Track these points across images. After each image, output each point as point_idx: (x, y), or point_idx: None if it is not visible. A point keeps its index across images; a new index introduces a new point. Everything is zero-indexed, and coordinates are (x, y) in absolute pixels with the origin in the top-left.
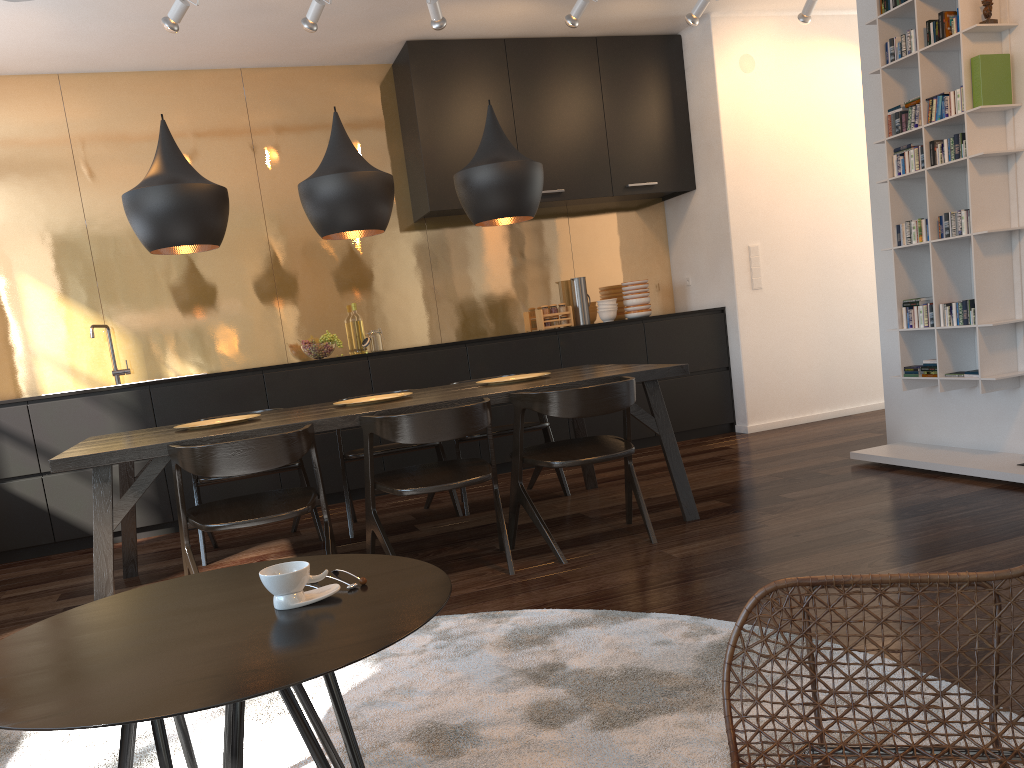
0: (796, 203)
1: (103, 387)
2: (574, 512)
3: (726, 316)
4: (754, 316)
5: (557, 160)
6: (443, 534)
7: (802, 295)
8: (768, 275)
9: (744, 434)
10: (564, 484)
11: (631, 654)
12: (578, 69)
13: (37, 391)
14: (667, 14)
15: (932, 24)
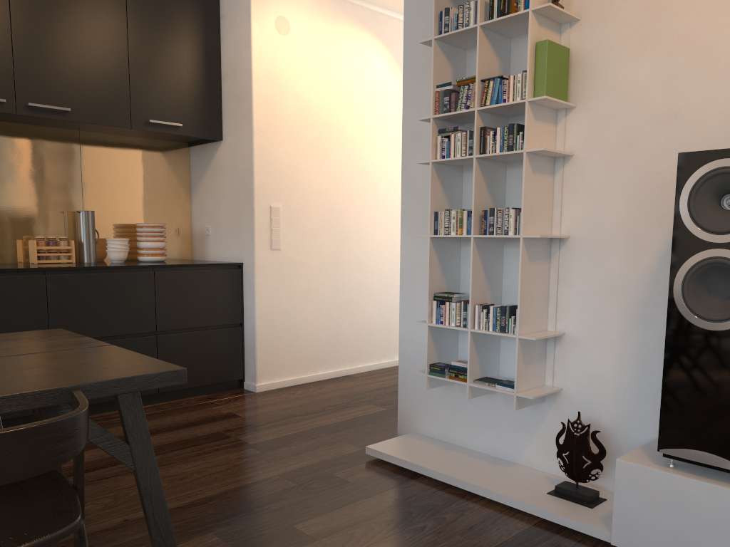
0: (318, 172)
1: None
2: None
3: (243, 272)
4: (271, 276)
5: (65, 74)
6: None
7: (317, 260)
8: (287, 237)
9: (253, 393)
10: None
11: None
12: None
13: None
14: None
15: None
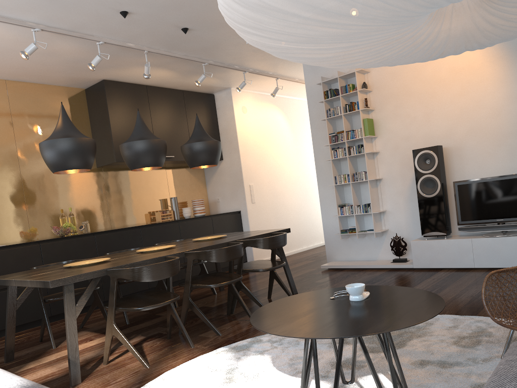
0: (264, 168)
1: None
2: None
3: (241, 214)
4: (253, 214)
5: (170, 142)
6: None
7: (268, 206)
8: (257, 197)
9: None
10: (213, 289)
11: None
12: (176, 103)
13: None
14: (216, 85)
15: (347, 105)
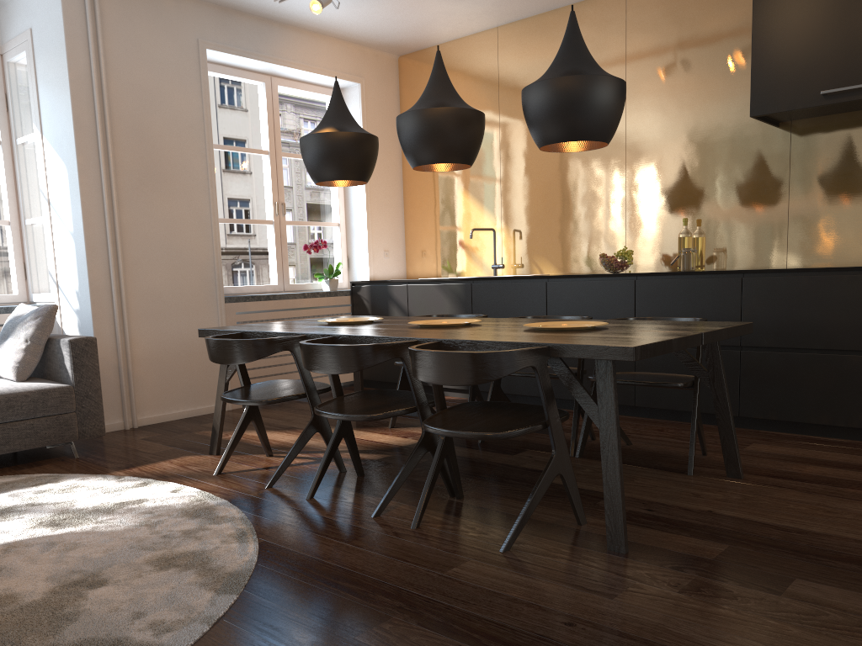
0: None
1: (445, 278)
2: None
3: None
4: None
5: None
6: (501, 465)
7: None
8: None
9: None
10: (688, 460)
11: (114, 608)
12: None
13: (458, 274)
14: None
15: None
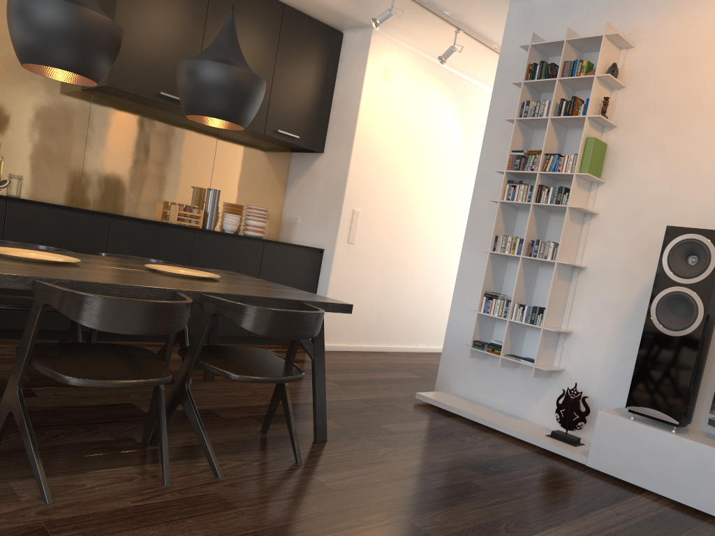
0: (390, 189)
1: None
2: (203, 407)
3: (323, 256)
4: (344, 263)
5: None
6: (68, 408)
7: (377, 257)
8: (360, 235)
9: None
10: None
11: None
12: (265, 22)
13: None
14: (345, 12)
15: (565, 102)
